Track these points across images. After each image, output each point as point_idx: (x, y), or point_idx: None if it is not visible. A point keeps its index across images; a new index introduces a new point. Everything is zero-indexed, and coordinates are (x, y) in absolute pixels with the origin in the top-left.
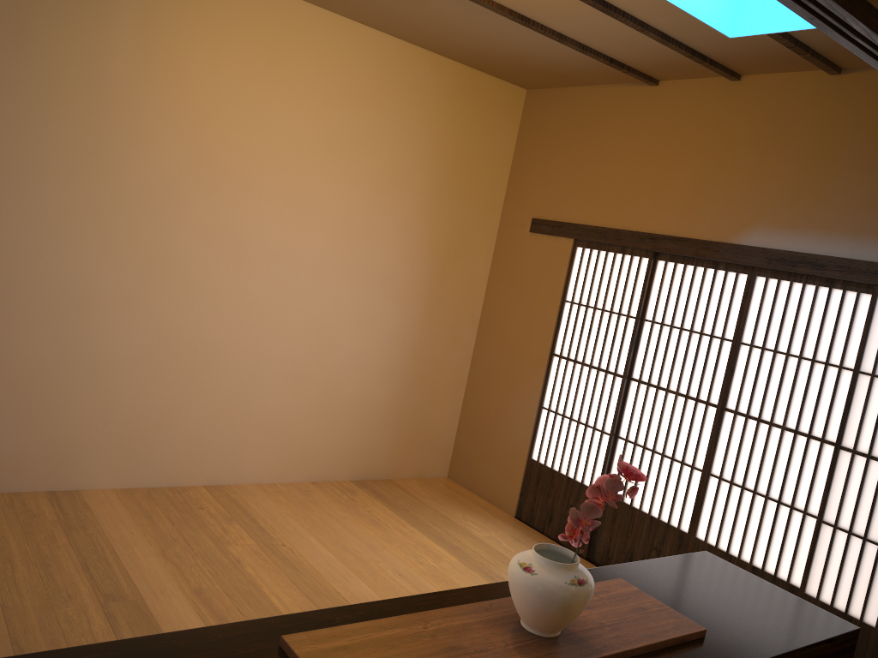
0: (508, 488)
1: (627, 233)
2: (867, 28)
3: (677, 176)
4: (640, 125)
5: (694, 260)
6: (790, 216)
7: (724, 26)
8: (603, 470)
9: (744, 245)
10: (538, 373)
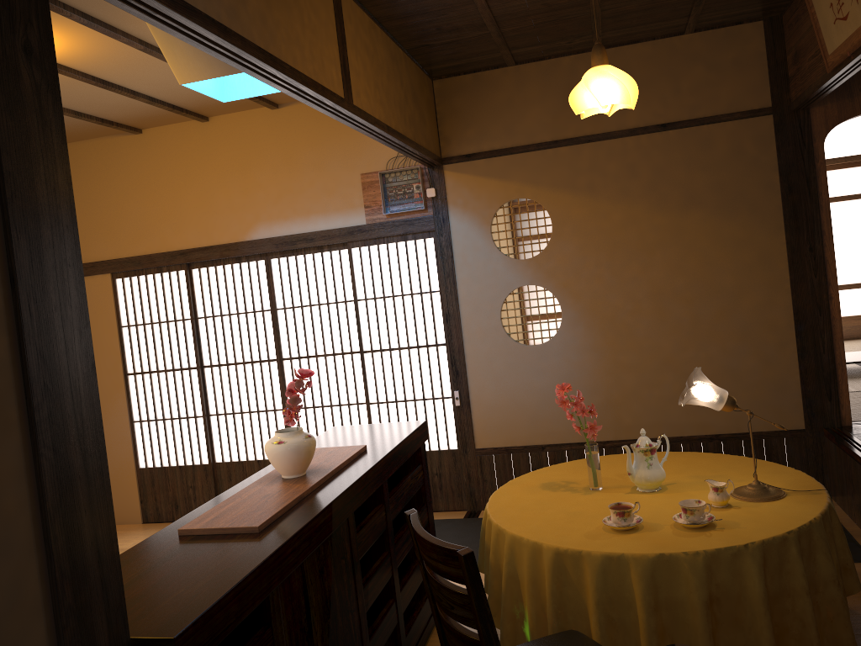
0: (127, 503)
1: (159, 255)
2: (333, 103)
3: (185, 201)
4: (138, 167)
5: (222, 261)
6: (279, 211)
7: (219, 95)
8: (208, 446)
9: (255, 239)
10: (119, 396)
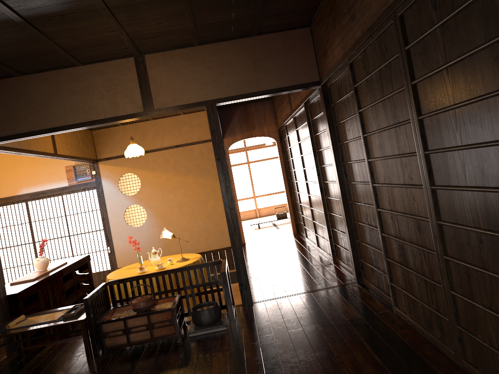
0: None
1: None
2: (50, 156)
3: None
4: None
5: (5, 204)
6: (31, 182)
7: None
8: None
9: (21, 194)
10: None
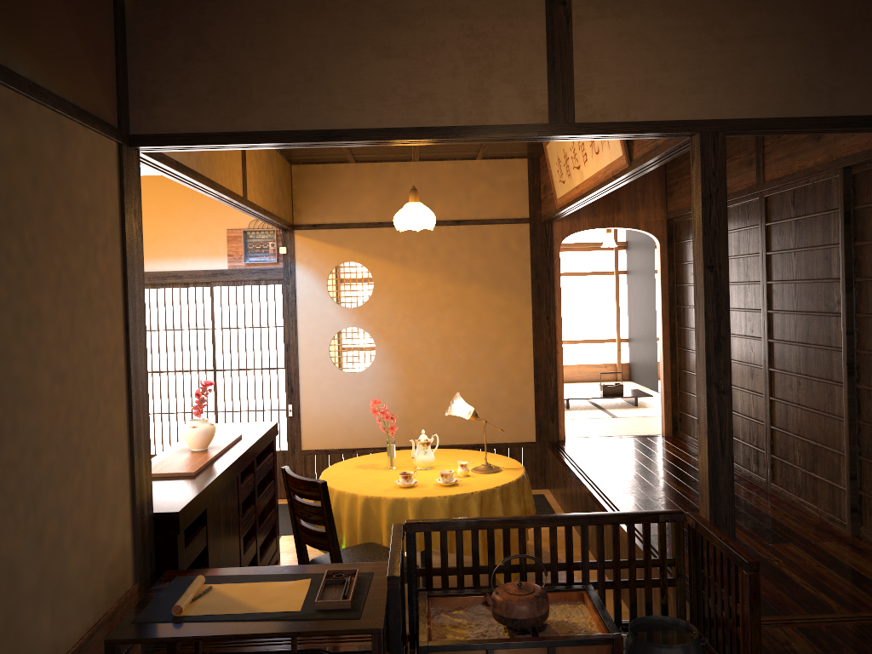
0: None
1: None
2: (238, 202)
3: None
4: None
5: None
6: (154, 251)
7: None
8: None
9: None
10: None
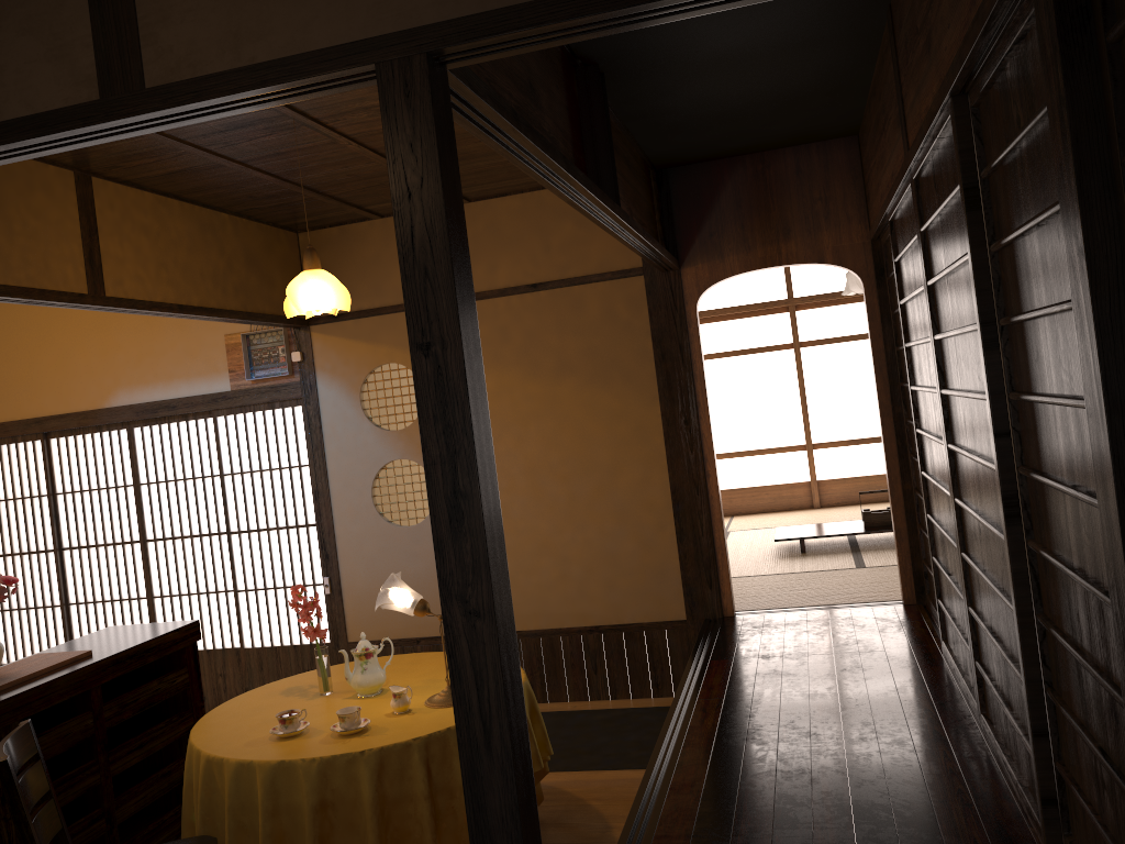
0: None
1: (13, 423)
2: (63, 302)
3: (41, 362)
4: None
5: (81, 430)
6: (140, 375)
7: None
8: (66, 639)
9: (115, 406)
10: None
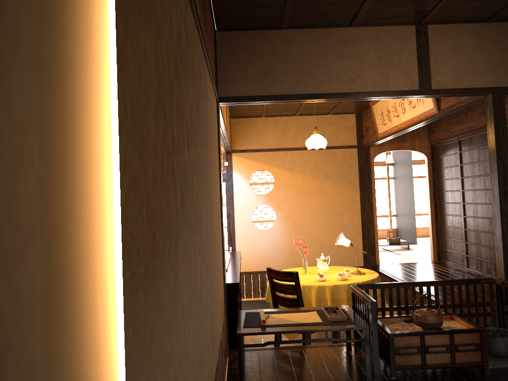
0: None
1: None
2: (226, 135)
3: None
4: None
5: None
6: None
7: None
8: None
9: None
10: None
